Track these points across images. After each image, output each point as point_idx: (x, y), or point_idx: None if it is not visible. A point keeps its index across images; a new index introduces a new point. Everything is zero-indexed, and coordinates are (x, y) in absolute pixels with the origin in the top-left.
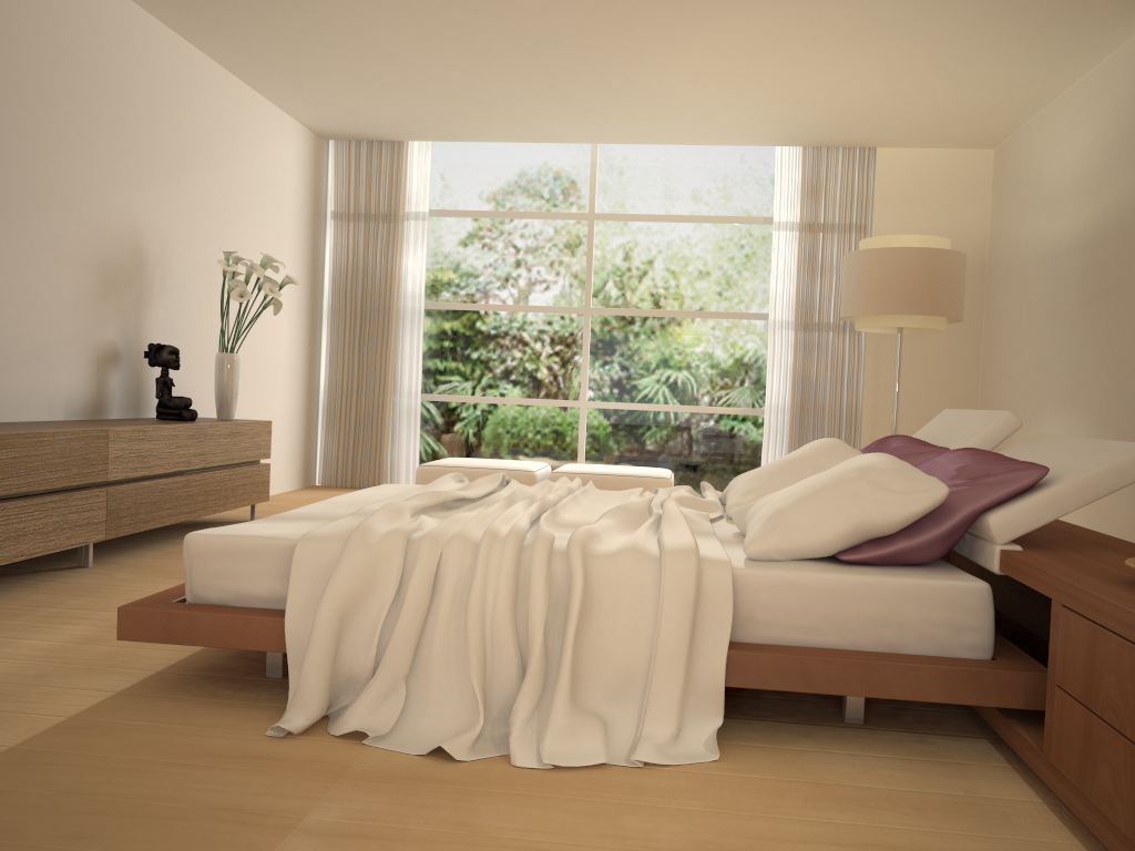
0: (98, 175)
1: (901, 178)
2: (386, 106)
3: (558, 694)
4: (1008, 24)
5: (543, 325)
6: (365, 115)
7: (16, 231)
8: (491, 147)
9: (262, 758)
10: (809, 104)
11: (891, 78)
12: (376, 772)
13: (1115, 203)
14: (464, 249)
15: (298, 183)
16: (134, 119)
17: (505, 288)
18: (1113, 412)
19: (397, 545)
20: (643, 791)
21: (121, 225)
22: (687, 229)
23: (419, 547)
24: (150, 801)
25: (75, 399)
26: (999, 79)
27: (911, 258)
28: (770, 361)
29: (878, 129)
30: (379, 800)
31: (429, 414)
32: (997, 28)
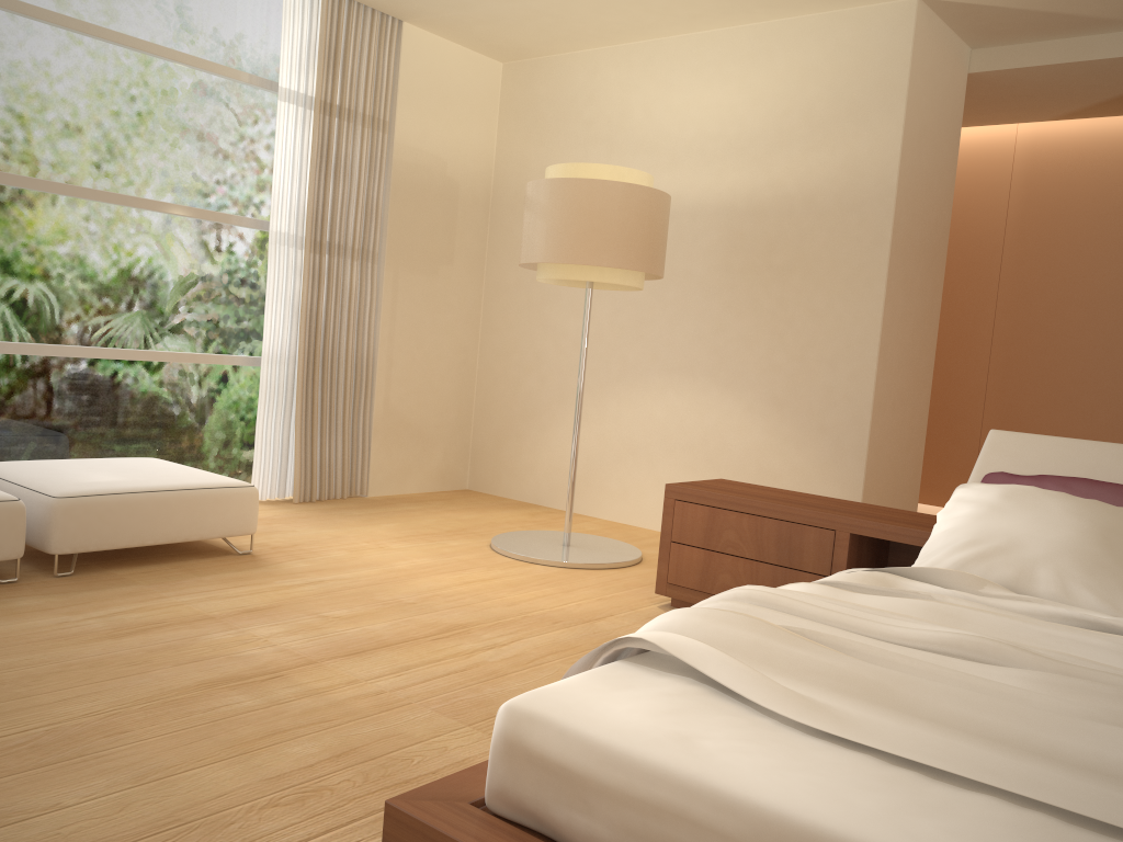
0: None
1: (425, 71)
2: None
3: None
4: None
5: None
6: None
7: None
8: None
9: None
10: None
11: None
12: None
13: (799, 179)
14: None
15: None
16: None
17: None
18: (799, 394)
19: None
20: None
21: None
22: (139, 64)
23: None
24: None
25: None
26: (672, 1)
27: (654, 203)
28: (272, 291)
29: (455, 3)
30: None
31: None
32: None
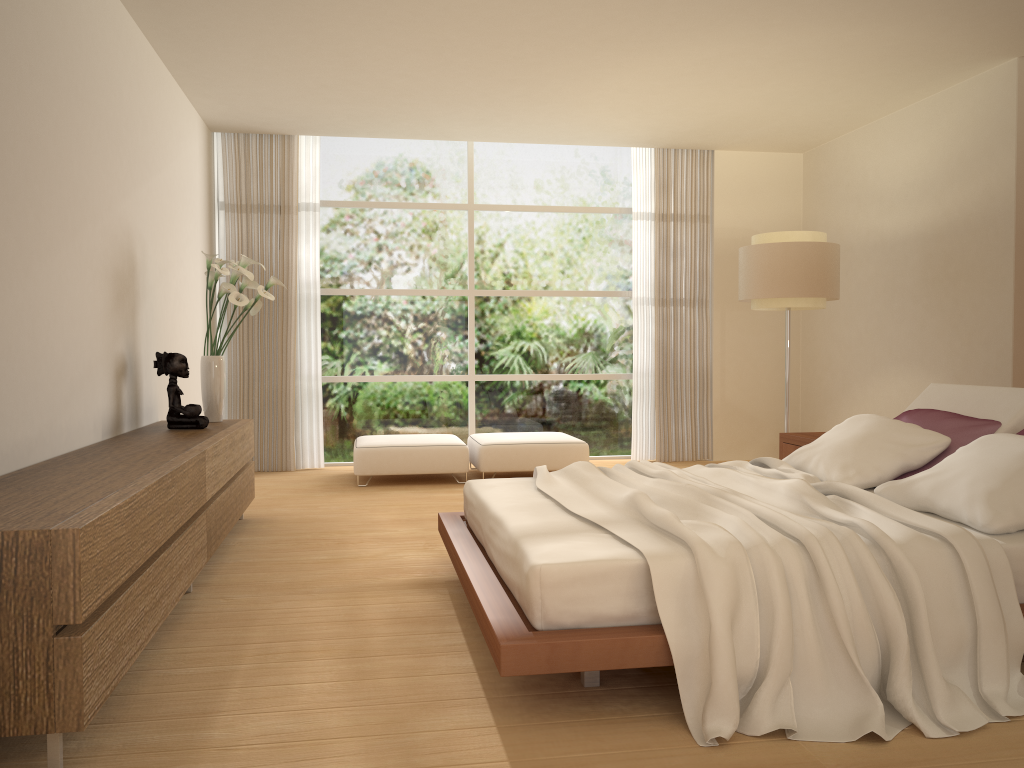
0: (109, 183)
1: (735, 176)
2: (305, 105)
3: (932, 670)
4: (893, 65)
5: (431, 307)
6: (276, 112)
7: (71, 247)
8: (373, 142)
9: None
10: (691, 116)
11: (773, 99)
12: (849, 765)
13: (959, 207)
14: (352, 238)
15: (201, 176)
16: (125, 122)
17: (394, 274)
18: (969, 371)
19: (741, 555)
20: None
21: (122, 232)
22: (555, 218)
23: (762, 555)
24: None
25: (106, 416)
26: (852, 103)
27: (808, 251)
28: (636, 333)
29: (728, 136)
30: None
31: (326, 395)
32: (883, 66)
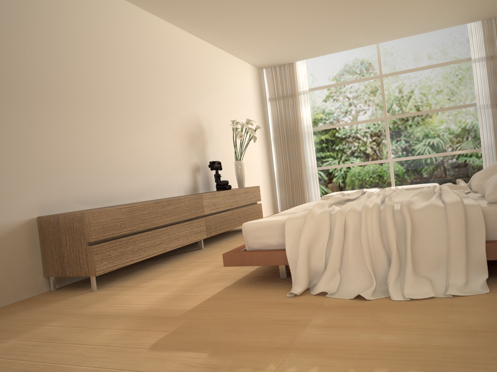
0: (182, 100)
1: None
2: (284, 49)
3: (407, 269)
4: None
5: (366, 128)
6: (276, 55)
7: (158, 126)
8: (331, 56)
9: (287, 304)
10: None
11: None
12: (334, 306)
13: None
14: (326, 102)
15: (254, 89)
16: (191, 75)
17: (346, 115)
18: None
19: (326, 217)
20: (454, 306)
21: (193, 117)
22: (428, 72)
23: (335, 216)
24: (250, 319)
25: (187, 186)
26: None
27: None
28: (480, 125)
29: None
30: (338, 314)
31: (321, 176)
32: None
